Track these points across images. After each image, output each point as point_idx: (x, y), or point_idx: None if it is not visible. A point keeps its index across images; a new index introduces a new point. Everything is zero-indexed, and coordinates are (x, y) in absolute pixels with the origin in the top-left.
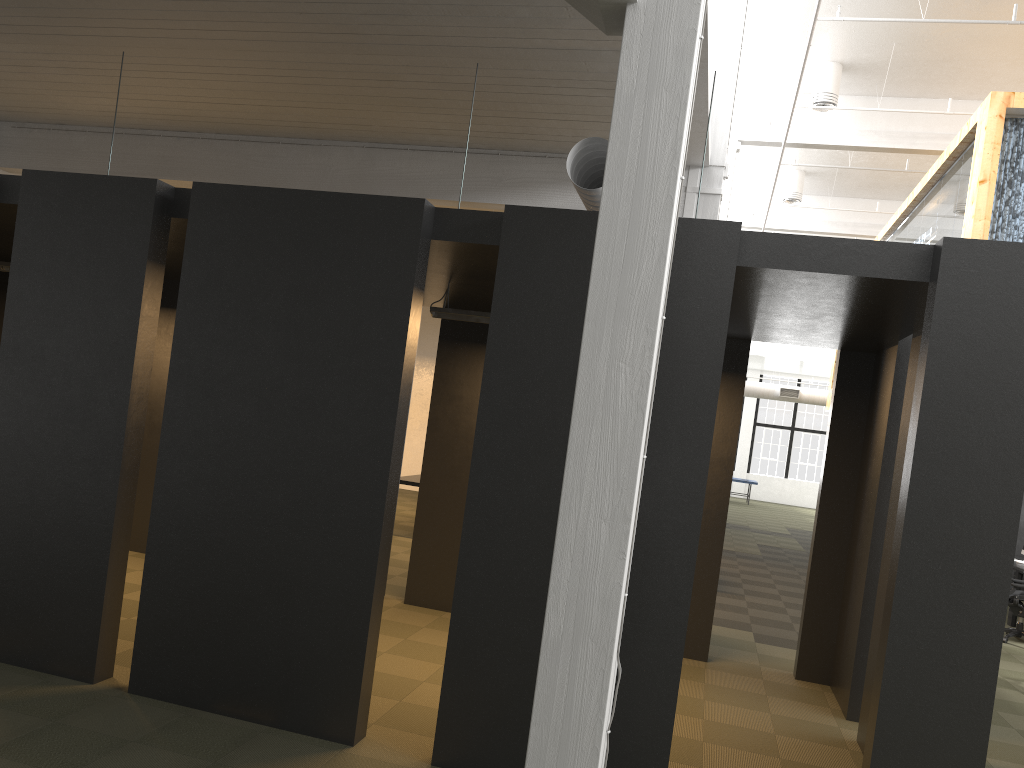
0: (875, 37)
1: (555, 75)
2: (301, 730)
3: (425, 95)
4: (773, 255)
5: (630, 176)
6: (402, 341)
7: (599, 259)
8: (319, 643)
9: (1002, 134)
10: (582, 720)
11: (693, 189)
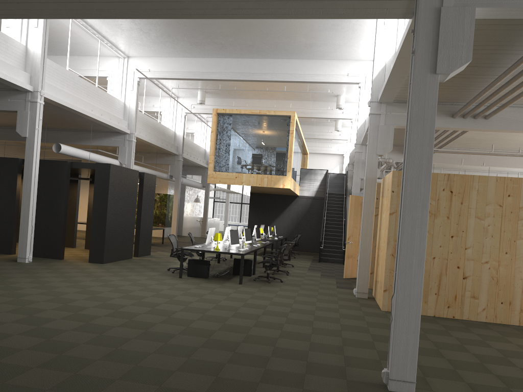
0: (206, 86)
1: (73, 120)
2: (3, 253)
3: (49, 122)
4: (76, 165)
5: (28, 160)
6: (16, 183)
7: (24, 171)
8: (5, 237)
9: (216, 119)
10: (25, 233)
11: (126, 139)
